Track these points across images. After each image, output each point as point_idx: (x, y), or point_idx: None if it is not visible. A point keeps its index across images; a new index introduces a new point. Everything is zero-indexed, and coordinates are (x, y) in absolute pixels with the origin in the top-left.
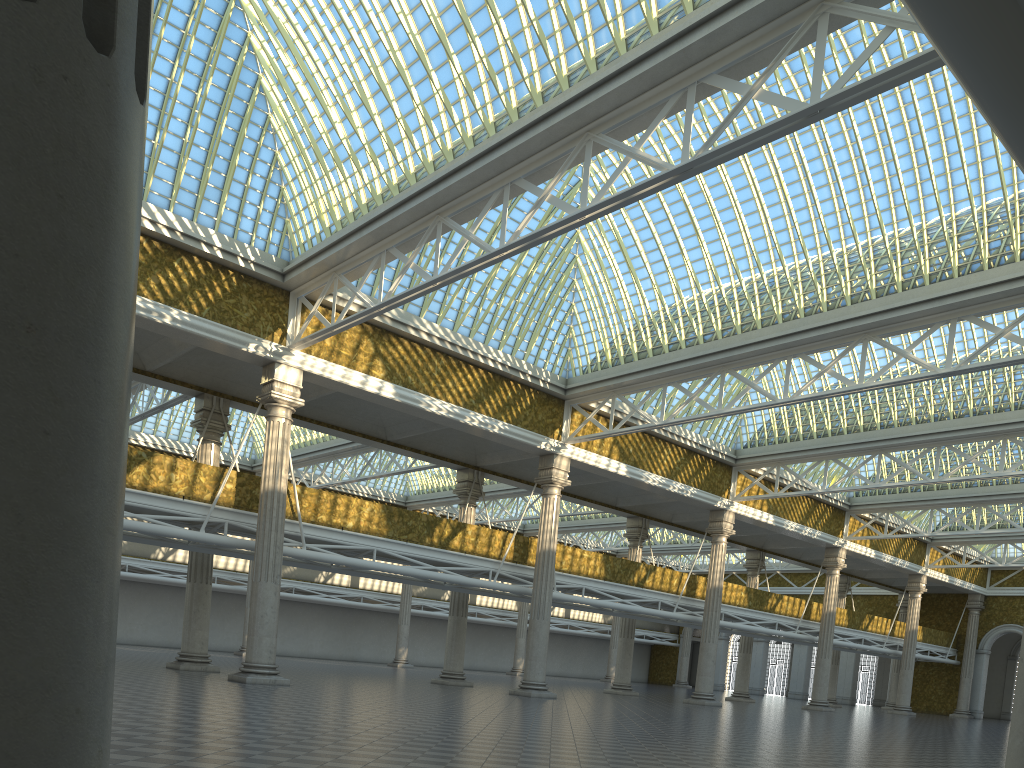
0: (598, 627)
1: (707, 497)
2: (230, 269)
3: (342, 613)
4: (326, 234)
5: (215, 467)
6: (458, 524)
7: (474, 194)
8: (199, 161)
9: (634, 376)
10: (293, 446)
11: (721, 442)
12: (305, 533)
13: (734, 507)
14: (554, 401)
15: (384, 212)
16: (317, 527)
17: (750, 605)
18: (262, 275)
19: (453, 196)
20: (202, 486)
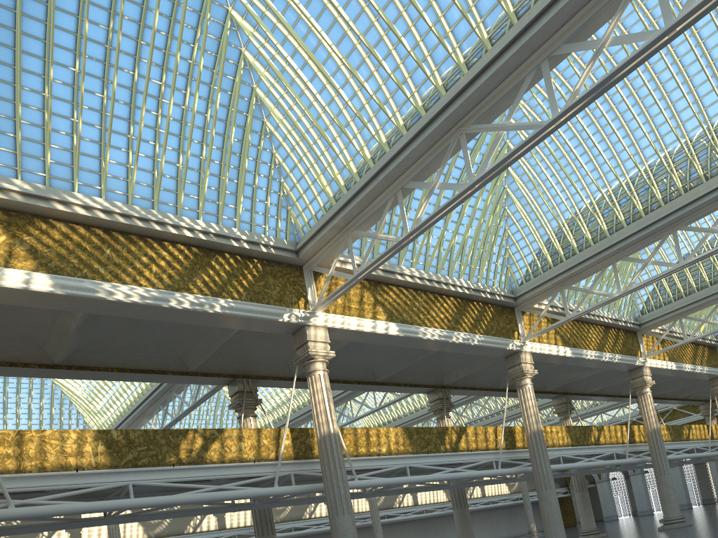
0: (511, 497)
1: (629, 359)
2: (254, 258)
3: (327, 537)
4: (332, 202)
5: (272, 429)
6: (460, 429)
7: (501, 89)
8: (215, 173)
9: (583, 264)
10: (274, 421)
11: (624, 315)
12: (353, 466)
13: (648, 362)
14: (507, 310)
15: (401, 147)
16: (360, 459)
17: (673, 438)
18: (281, 256)
19: (479, 99)
20: (266, 447)
